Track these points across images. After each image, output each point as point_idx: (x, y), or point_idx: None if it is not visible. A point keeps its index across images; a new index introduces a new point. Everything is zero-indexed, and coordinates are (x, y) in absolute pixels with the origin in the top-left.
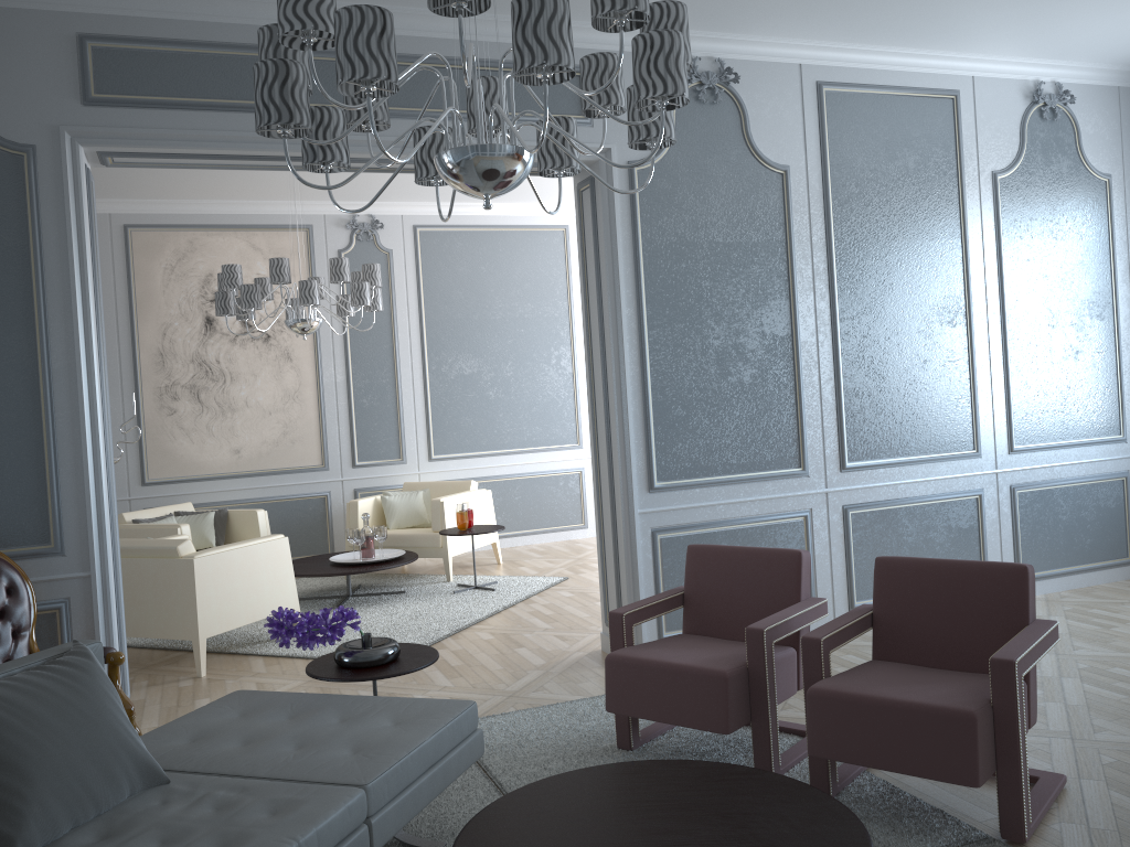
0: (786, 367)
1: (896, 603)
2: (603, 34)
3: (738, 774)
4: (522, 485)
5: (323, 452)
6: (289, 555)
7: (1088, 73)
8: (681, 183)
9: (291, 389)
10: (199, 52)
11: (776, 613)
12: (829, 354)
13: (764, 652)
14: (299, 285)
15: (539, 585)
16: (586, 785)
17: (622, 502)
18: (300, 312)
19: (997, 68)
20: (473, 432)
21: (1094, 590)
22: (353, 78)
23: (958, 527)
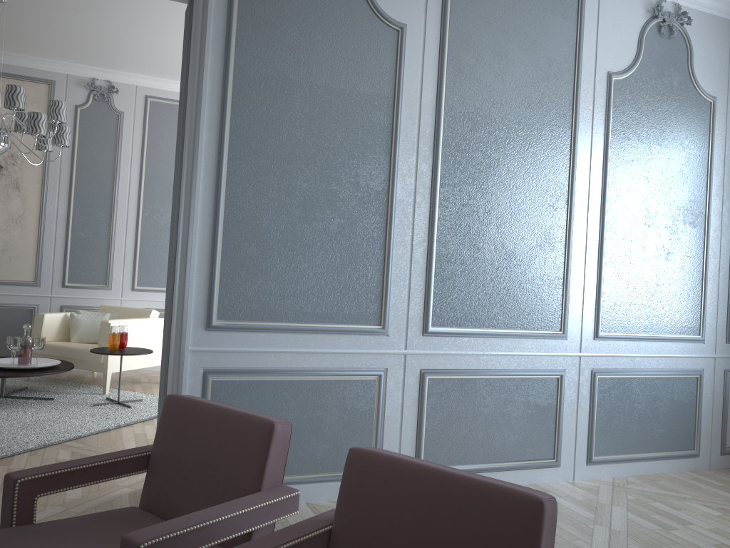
0: (378, 223)
1: (361, 522)
2: None
3: None
4: None
5: (37, 271)
6: None
7: (706, 1)
8: (287, 17)
9: (16, 214)
10: None
11: (200, 511)
12: (425, 217)
13: None
14: None
15: None
16: None
17: (174, 337)
18: None
19: None
20: None
21: (659, 479)
22: None
23: (536, 404)
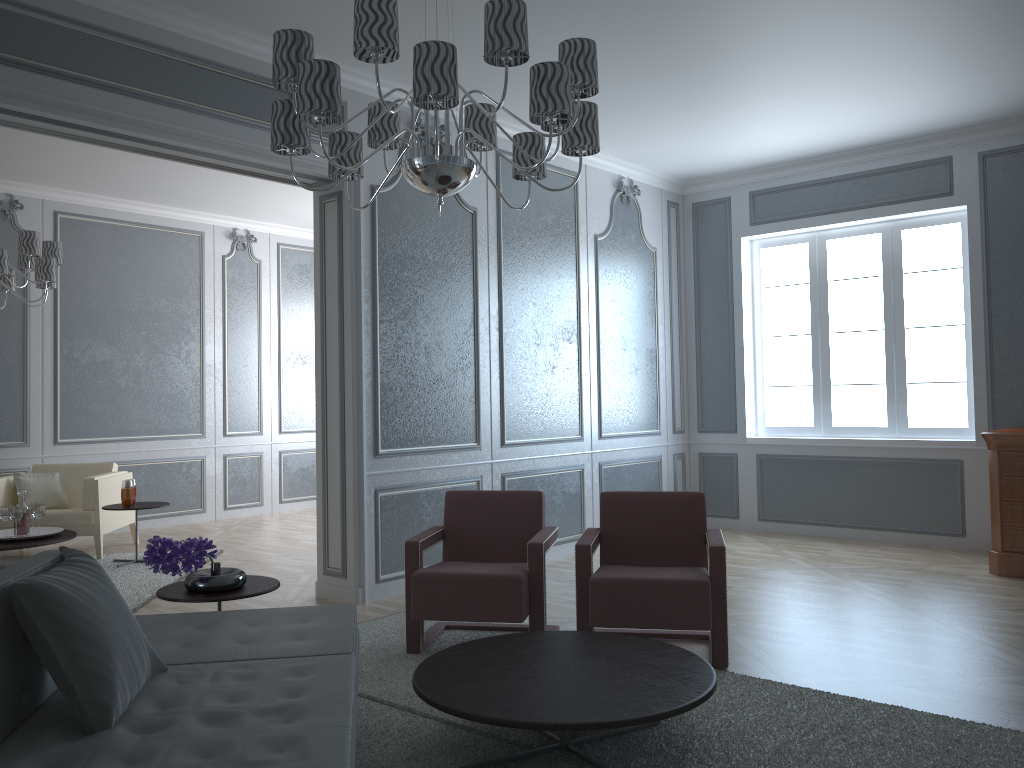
0: (469, 363)
1: (618, 524)
2: (359, 79)
3: (573, 634)
4: (147, 471)
5: None
6: None
7: (647, 176)
8: (407, 209)
9: None
10: (23, 14)
11: (537, 535)
12: (497, 356)
13: (542, 560)
14: None
15: None
16: (475, 652)
17: (354, 465)
18: None
19: (599, 162)
20: (102, 418)
21: None
22: (439, 94)
23: (569, 492)
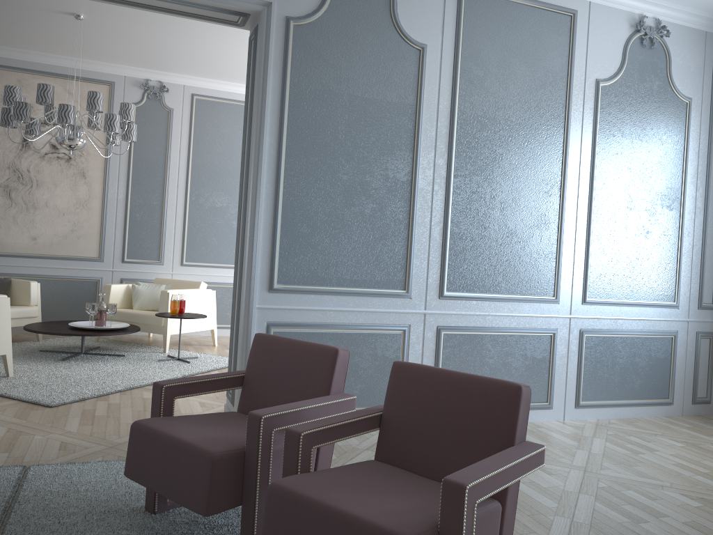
0: (403, 207)
1: (402, 408)
2: None
3: None
4: None
5: (101, 248)
6: (9, 312)
7: (683, 16)
8: (331, 42)
9: (82, 199)
10: None
11: (293, 403)
12: (441, 202)
13: (259, 438)
14: (58, 107)
15: (226, 363)
16: None
17: (244, 297)
18: (71, 134)
19: None
20: (217, 249)
21: (637, 421)
22: None
23: (533, 357)
